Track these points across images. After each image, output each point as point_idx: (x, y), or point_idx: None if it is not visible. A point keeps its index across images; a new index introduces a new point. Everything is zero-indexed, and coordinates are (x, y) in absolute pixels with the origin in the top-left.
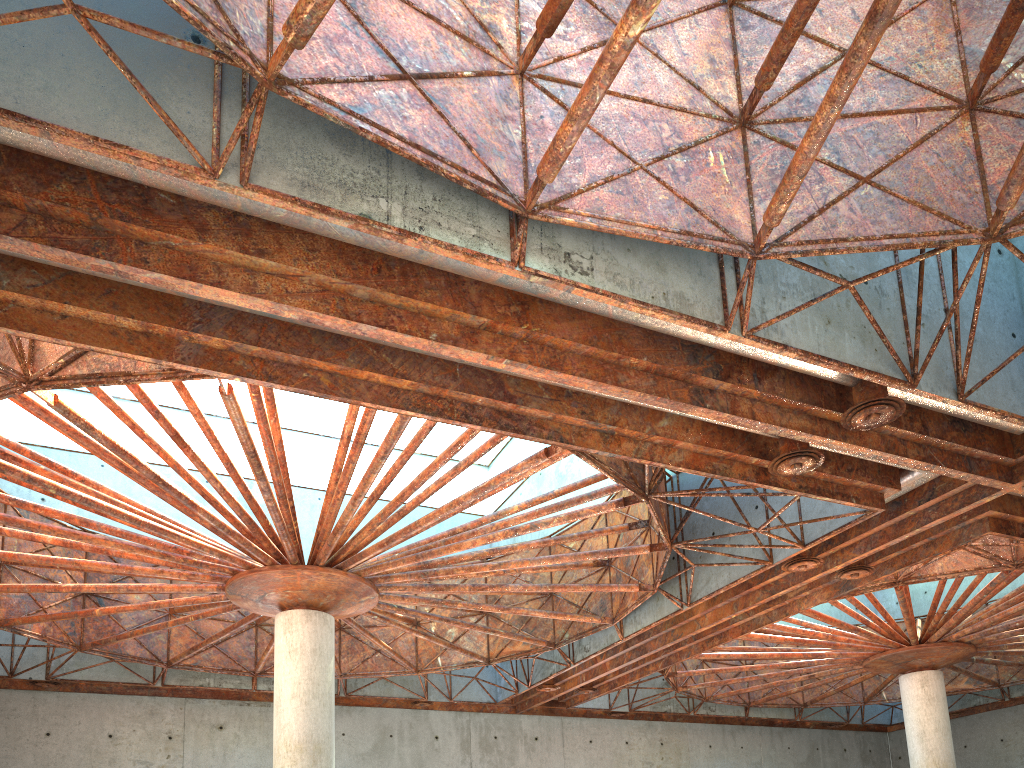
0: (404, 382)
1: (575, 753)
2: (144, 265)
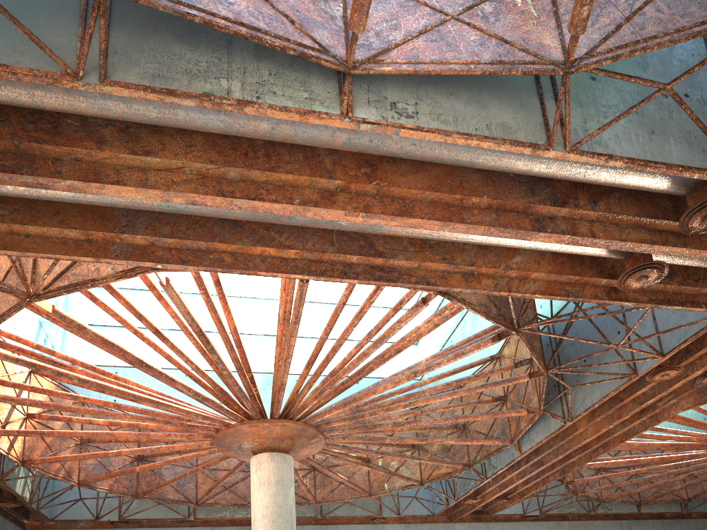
0: (290, 252)
1: None
2: (58, 176)
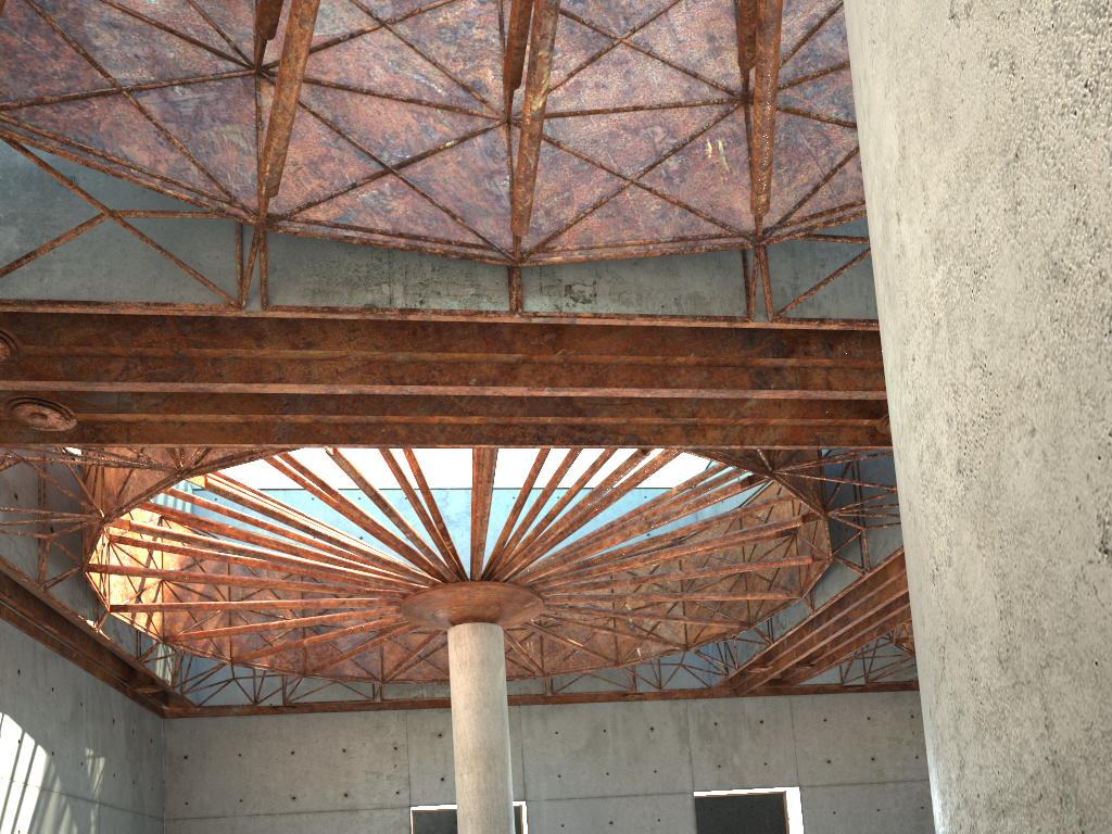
0: (473, 418)
1: (807, 734)
2: (219, 379)
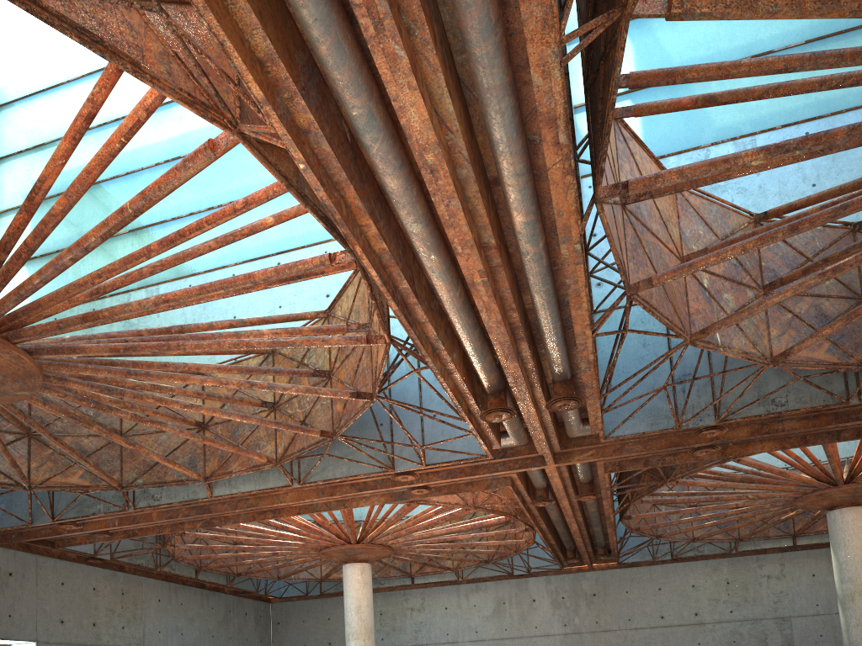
0: (381, 244)
1: (48, 594)
2: (401, 36)
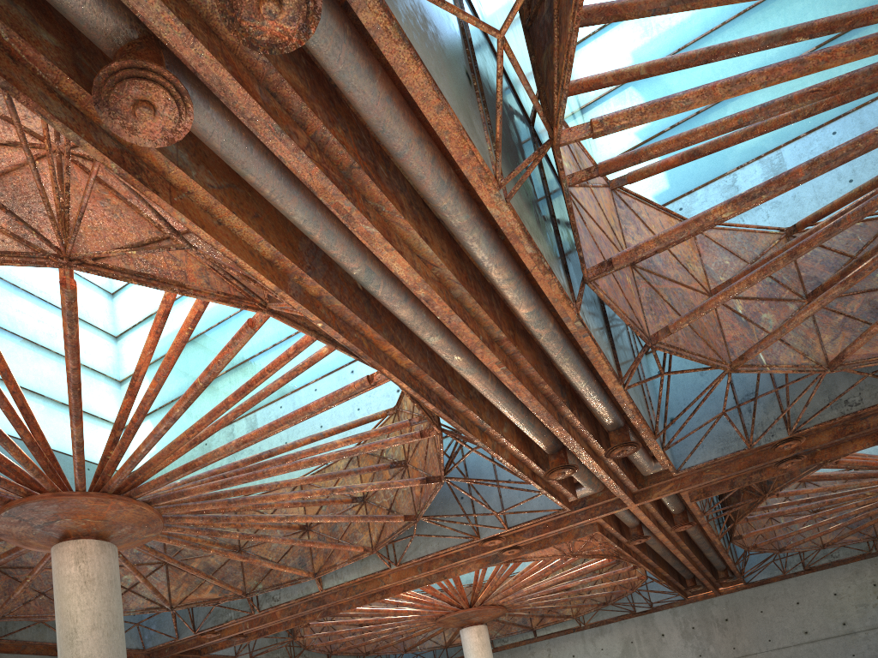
0: (406, 361)
1: None
2: (369, 218)
